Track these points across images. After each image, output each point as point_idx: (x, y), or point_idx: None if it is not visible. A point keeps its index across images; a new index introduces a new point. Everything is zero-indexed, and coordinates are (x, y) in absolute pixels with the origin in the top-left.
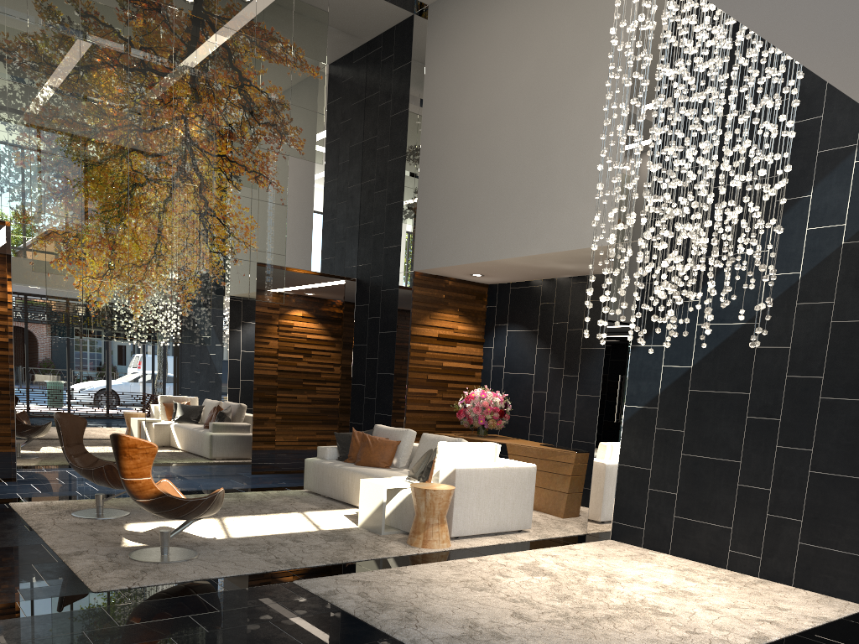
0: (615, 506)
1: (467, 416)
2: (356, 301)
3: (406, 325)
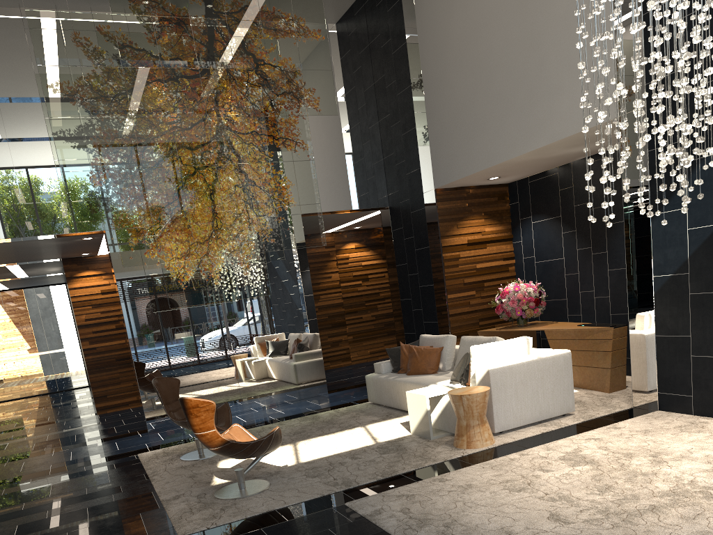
0: (658, 377)
1: (505, 310)
2: (391, 227)
3: (436, 239)
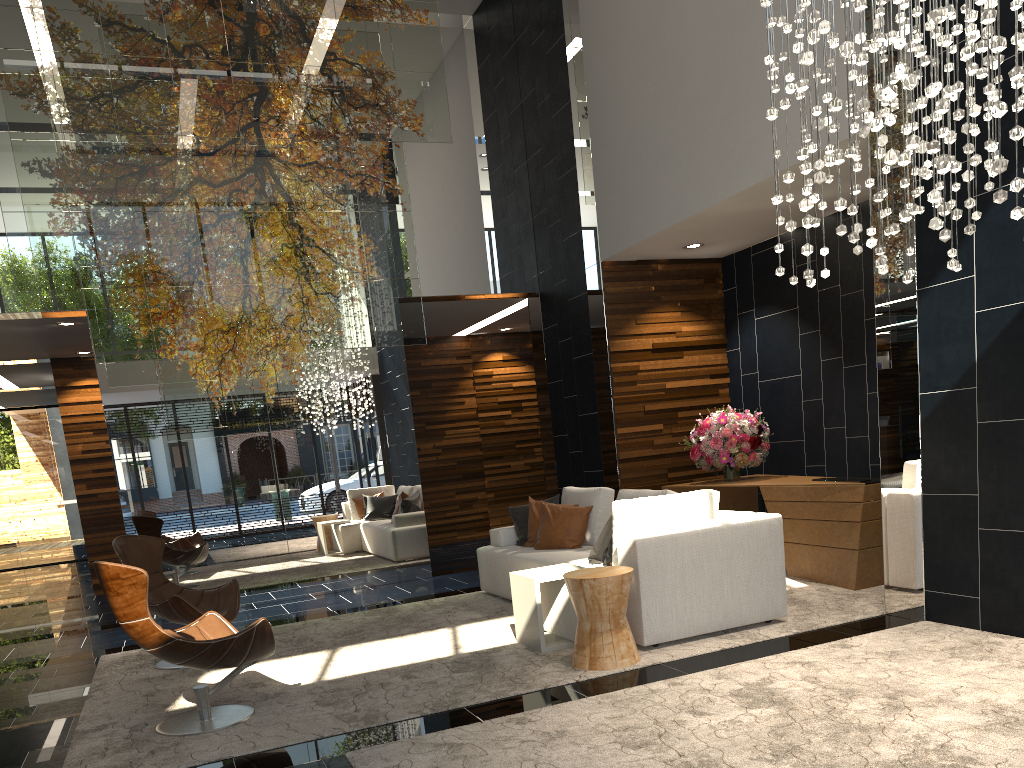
0: (925, 564)
1: (704, 454)
2: (542, 323)
3: (602, 341)
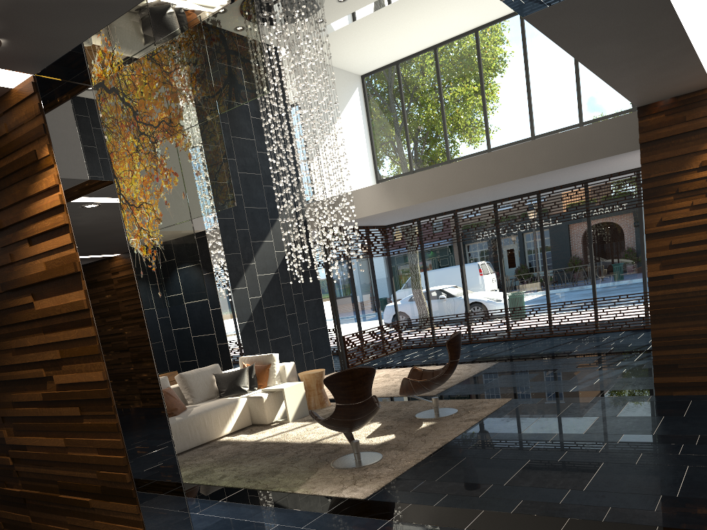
0: None
1: None
2: None
3: None
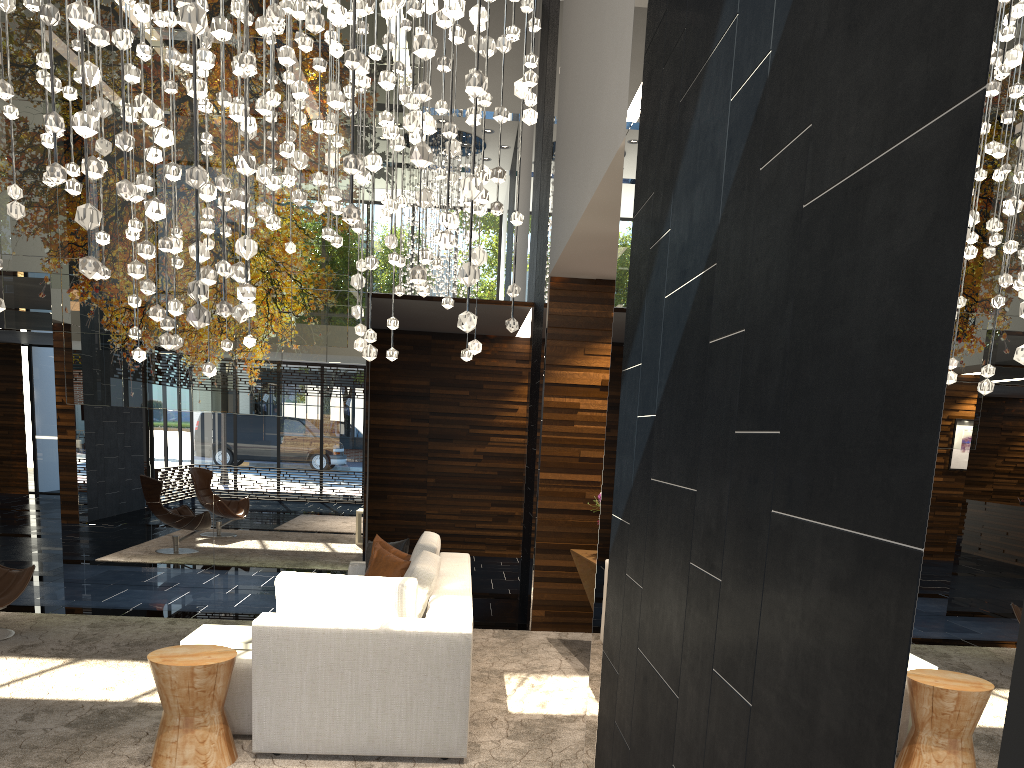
0: (596, 744)
1: None
2: (532, 338)
3: (542, 369)
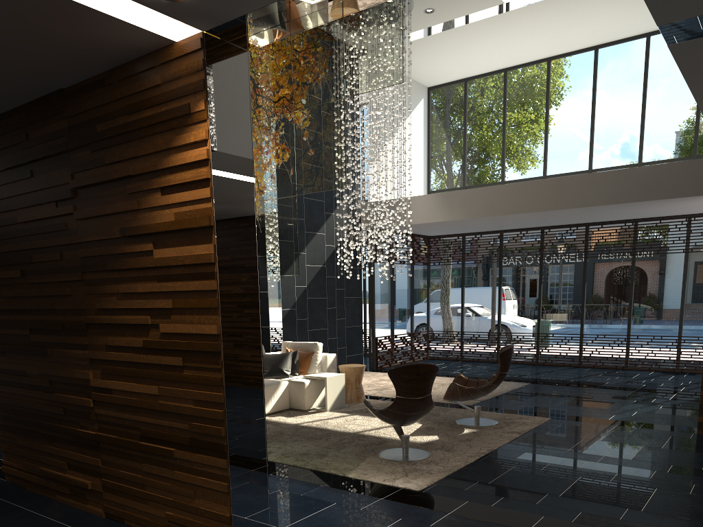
0: None
1: None
2: None
3: None
